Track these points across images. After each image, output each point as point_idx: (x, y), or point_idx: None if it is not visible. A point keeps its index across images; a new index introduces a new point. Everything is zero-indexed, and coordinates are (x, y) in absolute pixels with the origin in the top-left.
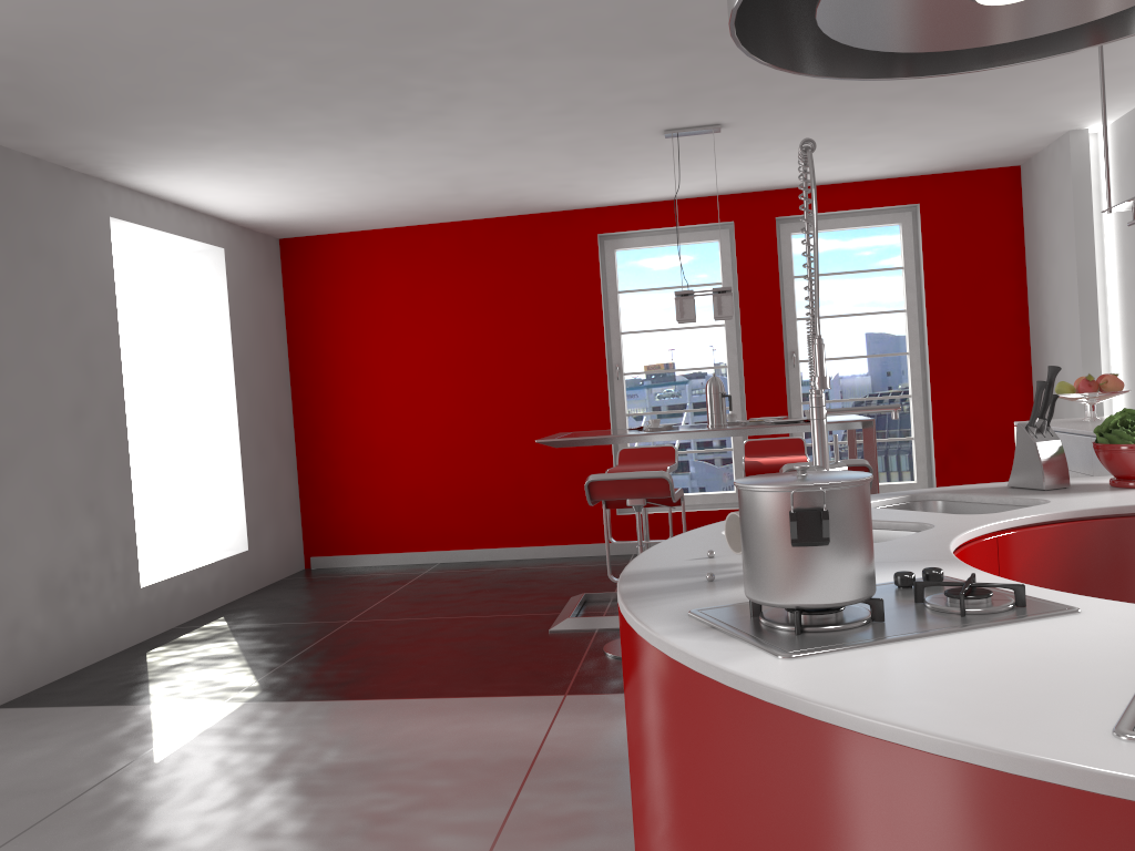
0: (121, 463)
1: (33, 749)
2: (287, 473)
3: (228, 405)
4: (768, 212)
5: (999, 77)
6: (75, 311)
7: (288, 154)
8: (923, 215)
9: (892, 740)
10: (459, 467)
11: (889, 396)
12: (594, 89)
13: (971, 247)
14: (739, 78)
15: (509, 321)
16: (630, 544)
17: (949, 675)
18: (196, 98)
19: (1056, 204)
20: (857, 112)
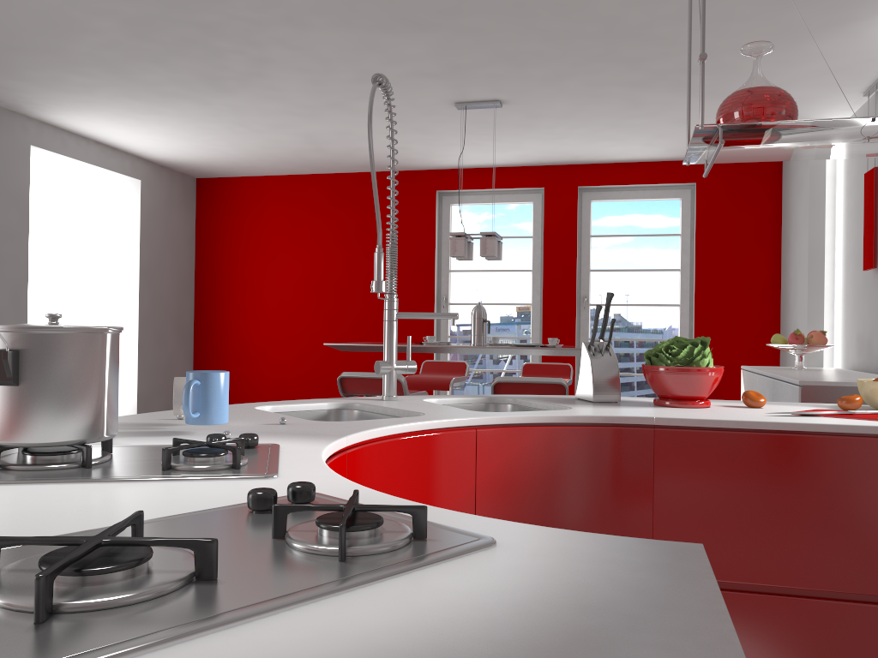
0: None
1: None
2: (183, 359)
3: (133, 301)
4: (572, 181)
5: (720, 71)
6: None
7: (159, 104)
8: (699, 192)
9: None
10: (314, 366)
11: (661, 339)
12: (375, 60)
13: (736, 221)
14: (492, 58)
15: (362, 255)
16: None
17: None
18: (56, 48)
19: (800, 188)
20: (612, 97)
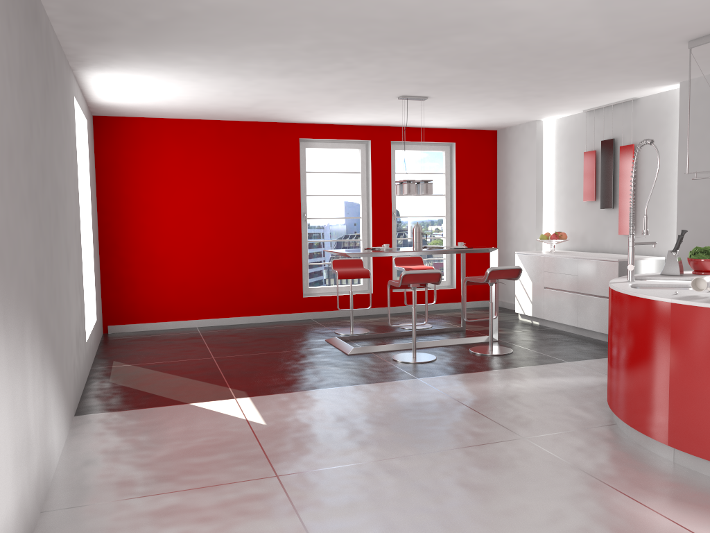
0: (81, 260)
1: (167, 429)
2: (99, 271)
3: (86, 224)
4: (387, 137)
5: (550, 97)
6: (73, 158)
7: (212, 76)
8: (457, 148)
9: None
10: (211, 268)
11: (435, 237)
12: (411, 75)
13: (476, 167)
14: (471, 82)
15: (246, 183)
16: (310, 313)
17: None
18: (233, 45)
19: (523, 152)
20: (483, 101)
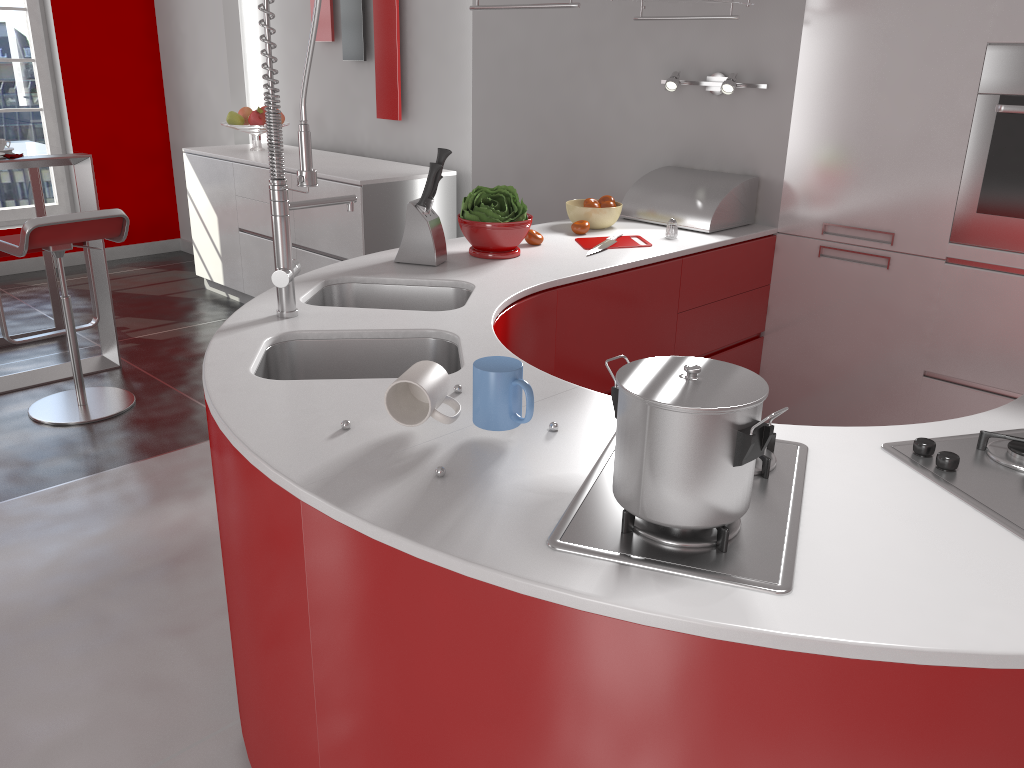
0: None
1: None
2: None
3: None
4: None
5: None
6: None
7: None
8: None
9: (1022, 667)
10: None
11: (18, 108)
12: None
13: None
14: None
15: None
16: None
17: (916, 566)
18: None
19: None
20: None
